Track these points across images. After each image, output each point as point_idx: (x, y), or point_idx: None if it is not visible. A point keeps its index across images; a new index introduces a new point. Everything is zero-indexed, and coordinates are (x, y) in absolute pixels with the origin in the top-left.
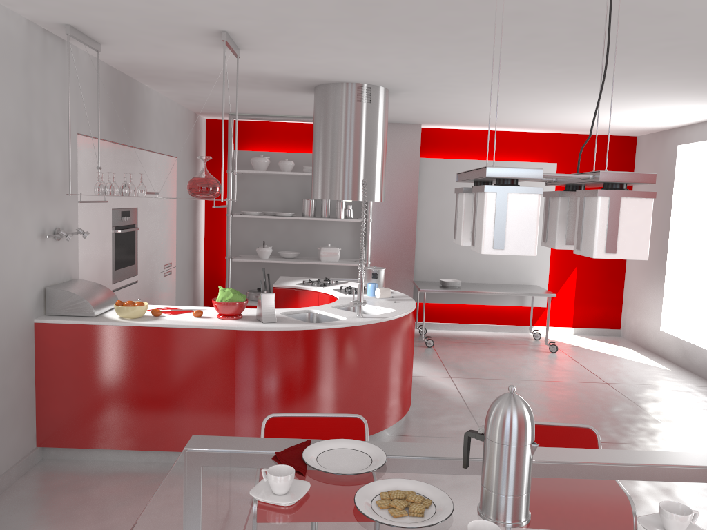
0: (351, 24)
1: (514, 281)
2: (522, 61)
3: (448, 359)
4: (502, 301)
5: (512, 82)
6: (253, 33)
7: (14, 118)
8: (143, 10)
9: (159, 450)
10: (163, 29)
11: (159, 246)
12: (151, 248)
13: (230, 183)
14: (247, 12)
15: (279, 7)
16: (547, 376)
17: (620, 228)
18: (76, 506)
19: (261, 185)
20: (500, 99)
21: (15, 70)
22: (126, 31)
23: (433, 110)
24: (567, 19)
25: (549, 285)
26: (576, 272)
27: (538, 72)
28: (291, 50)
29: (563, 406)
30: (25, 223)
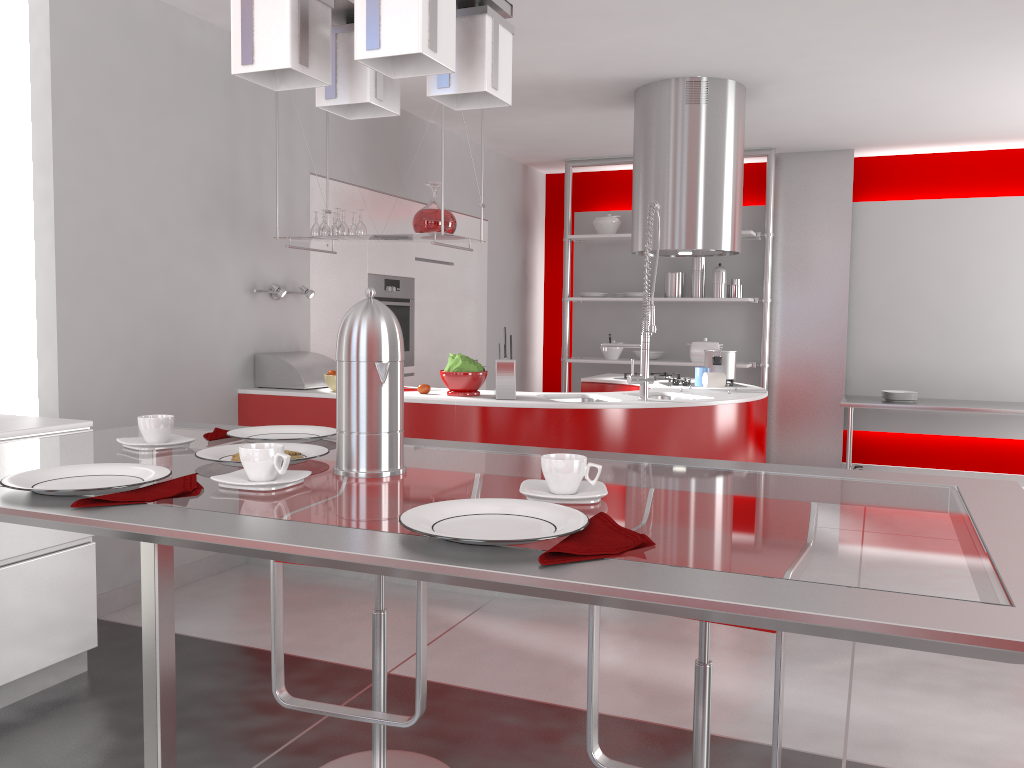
0: None
1: None
2: None
3: None
4: (1004, 432)
5: (923, 38)
6: None
7: (211, 147)
8: None
9: None
10: None
11: (455, 334)
12: (439, 334)
13: (567, 255)
14: None
15: None
16: None
17: (383, 12)
18: (247, 607)
19: (613, 258)
20: (935, 78)
21: (213, 91)
22: None
23: (847, 118)
24: None
25: None
26: None
27: (948, 10)
28: (548, 30)
29: None
30: (226, 272)
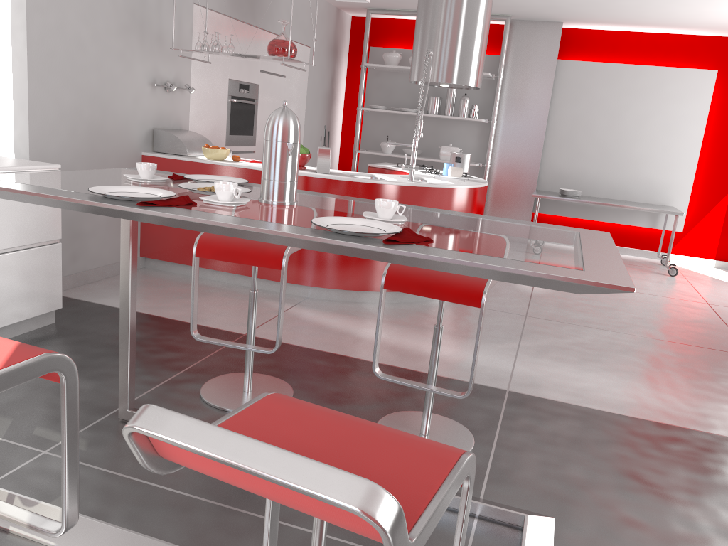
0: None
1: (648, 200)
2: None
3: None
4: (631, 221)
5: None
6: None
7: None
8: None
9: (226, 271)
10: None
11: None
12: None
13: (363, 77)
14: None
15: None
16: (643, 290)
17: None
18: (150, 293)
19: (394, 82)
20: None
21: None
22: None
23: (561, 1)
24: None
25: (692, 210)
26: (727, 199)
27: None
28: None
29: (636, 310)
30: (136, 70)
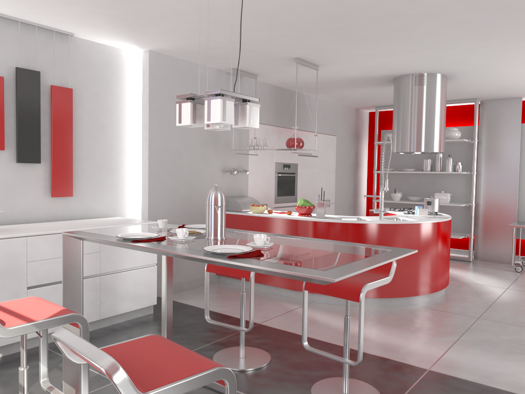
0: (348, 41)
1: None
2: (495, 39)
3: (524, 280)
4: None
5: (522, 54)
6: (311, 56)
7: None
8: (251, 55)
9: (263, 283)
10: (271, 62)
11: (318, 188)
12: (310, 188)
13: (375, 151)
14: (291, 46)
15: (301, 40)
16: None
17: (211, 111)
18: (214, 297)
19: None
20: None
21: None
22: (258, 66)
23: (508, 85)
24: (463, 9)
25: None
26: None
27: None
28: (343, 61)
29: None
30: (212, 164)
